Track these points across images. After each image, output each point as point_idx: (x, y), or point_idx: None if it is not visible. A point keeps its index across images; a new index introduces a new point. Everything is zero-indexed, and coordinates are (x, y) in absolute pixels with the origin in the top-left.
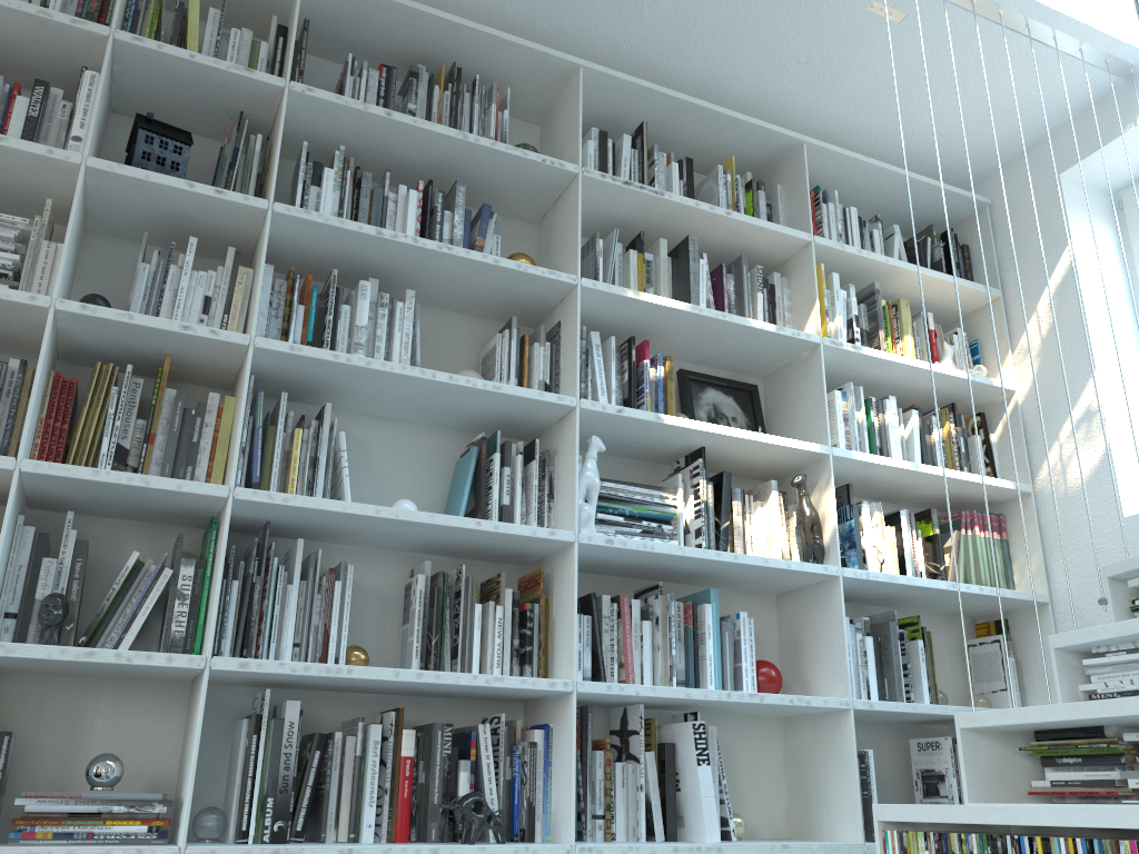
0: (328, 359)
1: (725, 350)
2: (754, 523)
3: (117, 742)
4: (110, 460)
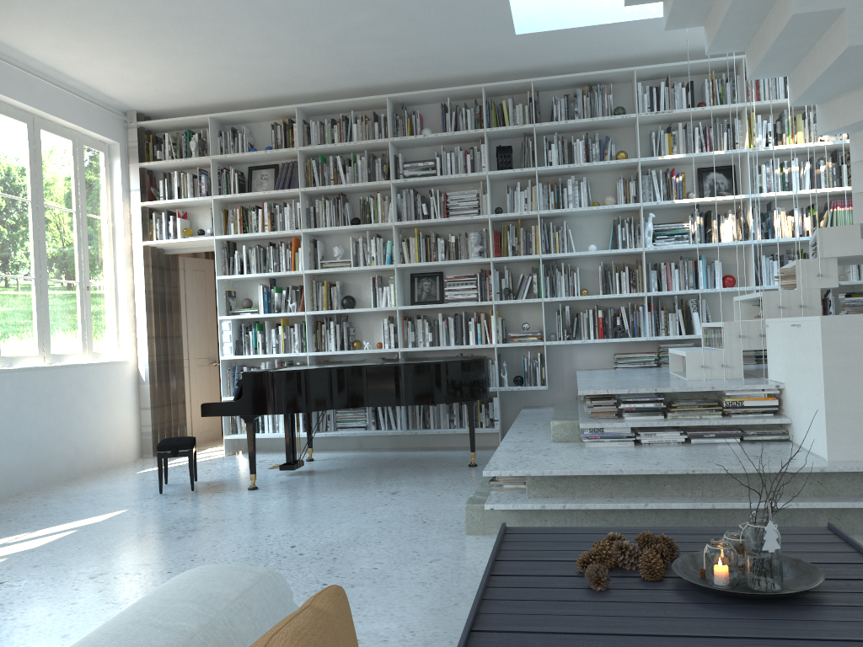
0: (559, 212)
1: (712, 159)
2: (724, 226)
3: (528, 319)
4: (511, 251)
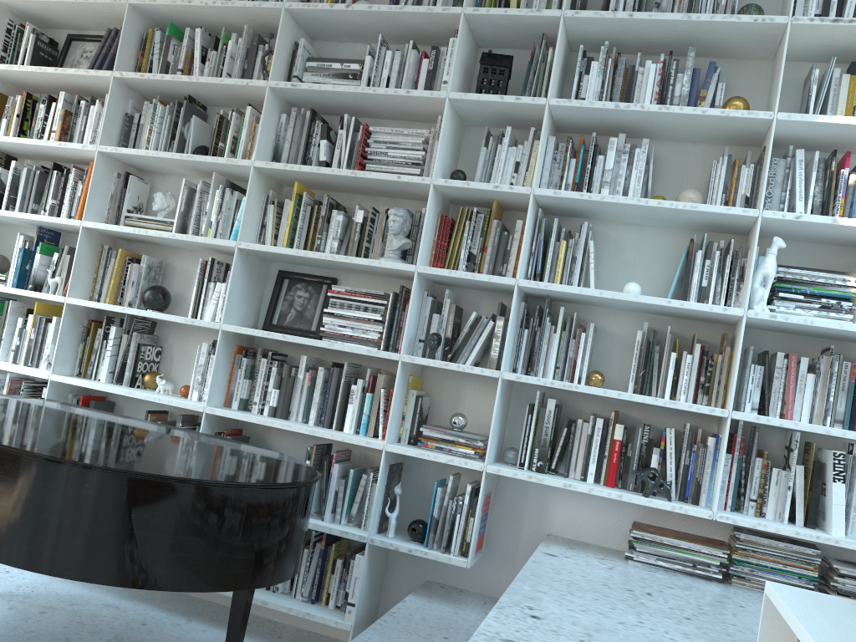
0: (576, 198)
1: None
2: None
3: (475, 406)
4: (464, 262)
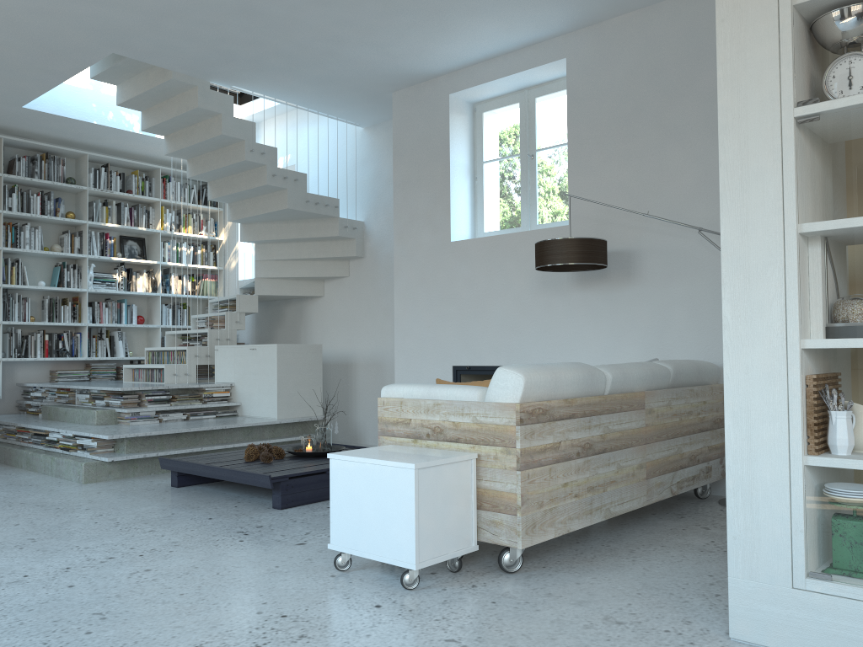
0: (21, 251)
1: (133, 231)
2: (139, 280)
3: None
4: None
